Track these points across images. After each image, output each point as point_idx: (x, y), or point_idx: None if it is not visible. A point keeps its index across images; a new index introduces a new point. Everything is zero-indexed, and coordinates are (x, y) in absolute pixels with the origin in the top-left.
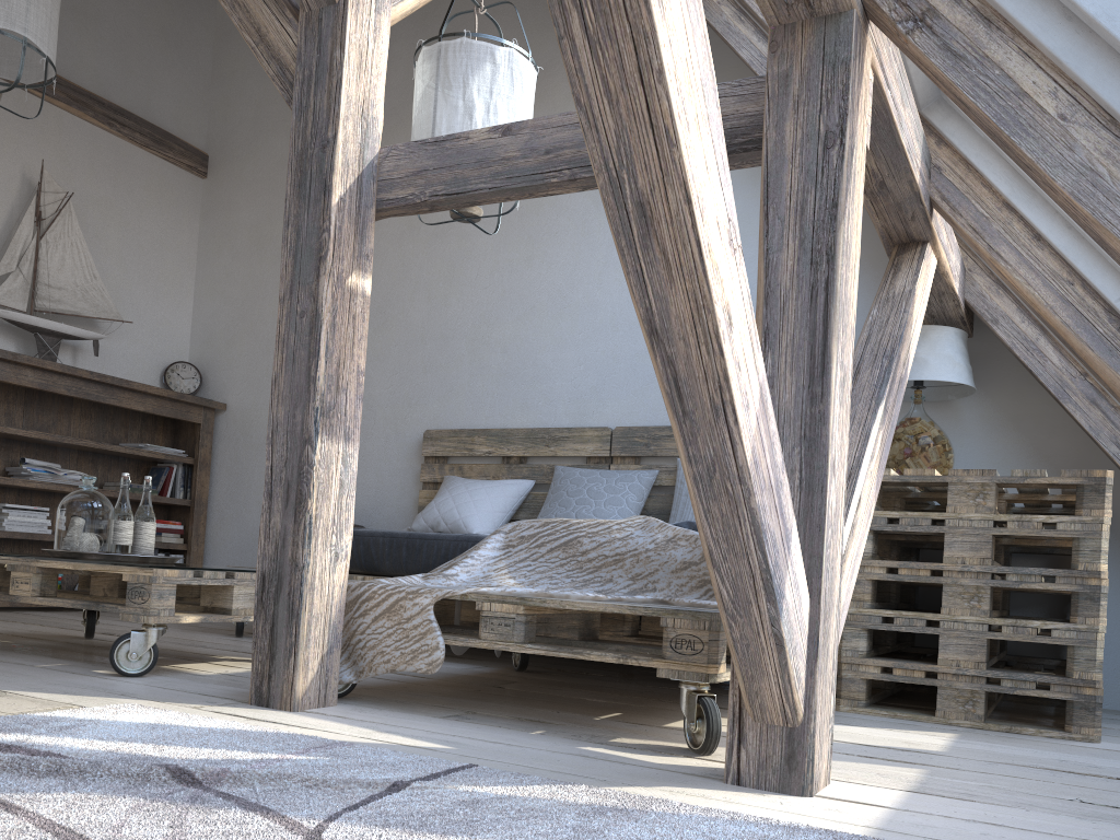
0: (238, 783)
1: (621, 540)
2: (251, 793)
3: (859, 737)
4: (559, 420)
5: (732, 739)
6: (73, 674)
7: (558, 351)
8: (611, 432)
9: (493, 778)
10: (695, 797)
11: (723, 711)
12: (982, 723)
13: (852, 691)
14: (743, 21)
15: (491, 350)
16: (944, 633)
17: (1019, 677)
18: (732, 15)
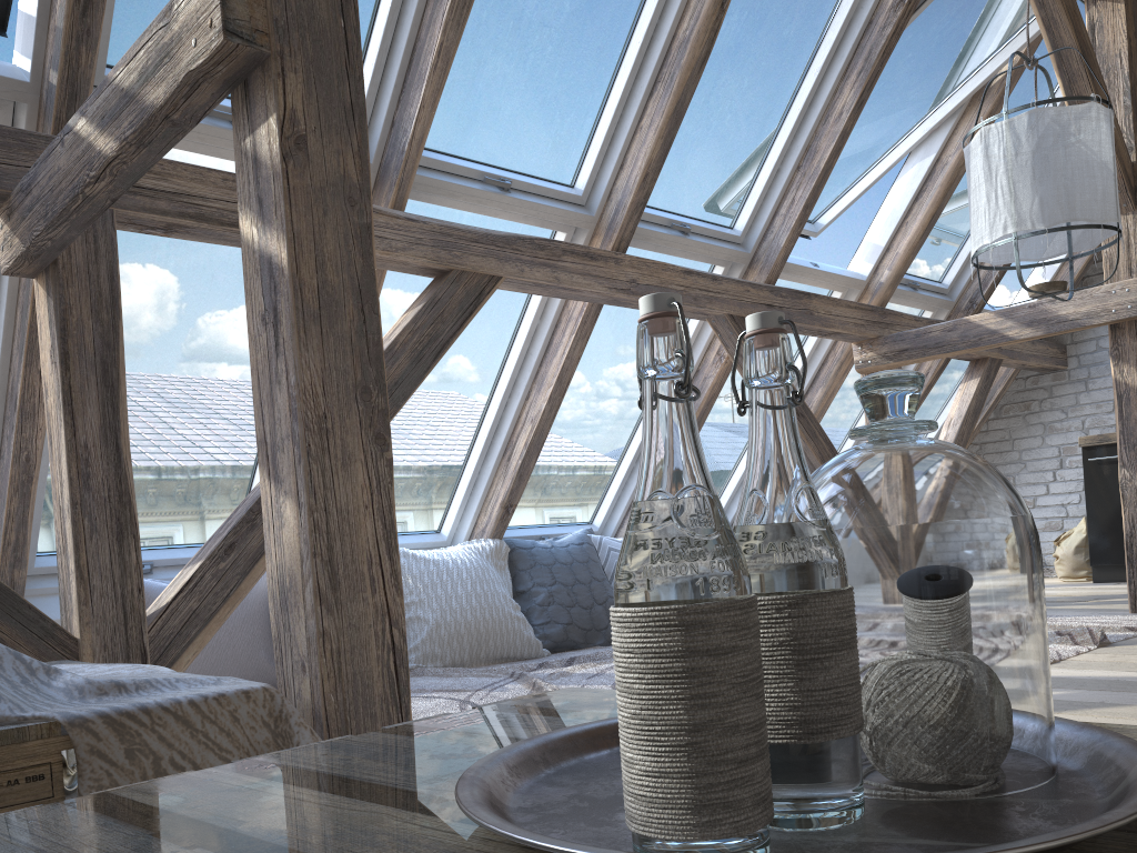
0: None
1: None
2: None
3: None
4: None
5: None
6: None
7: None
8: None
9: None
10: None
11: None
12: None
13: None
14: None
15: None
16: None
17: None
18: None
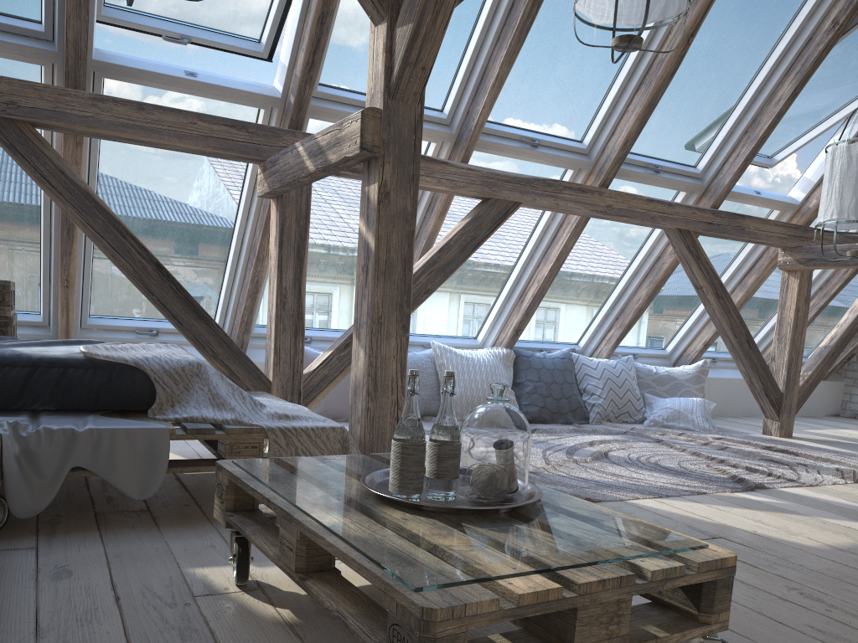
0: None
1: None
2: None
3: None
4: None
5: None
6: None
7: None
8: None
9: None
10: None
11: None
12: None
13: None
14: None
15: None
16: None
17: None
18: None
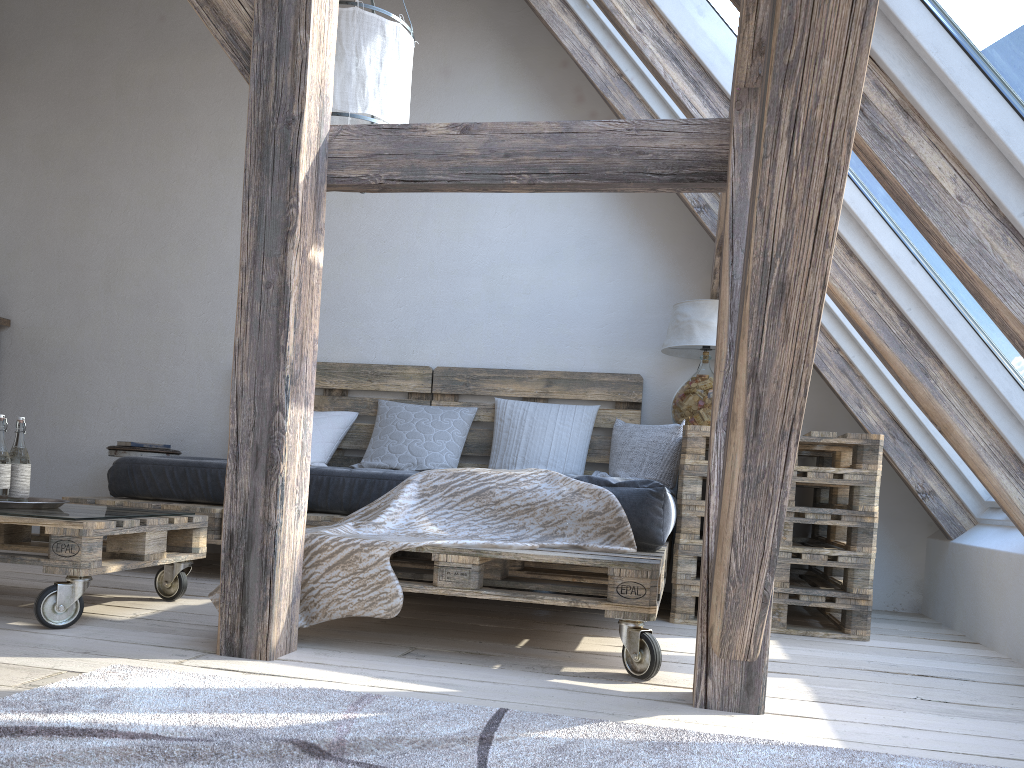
0: (360, 751)
1: (531, 492)
2: (383, 760)
3: None
4: (380, 357)
5: (700, 672)
6: None
7: (378, 292)
8: (432, 371)
9: (538, 721)
10: (694, 724)
11: (595, 630)
12: (785, 629)
13: (685, 607)
14: (566, 12)
15: None
16: None
17: (814, 593)
18: (556, 6)
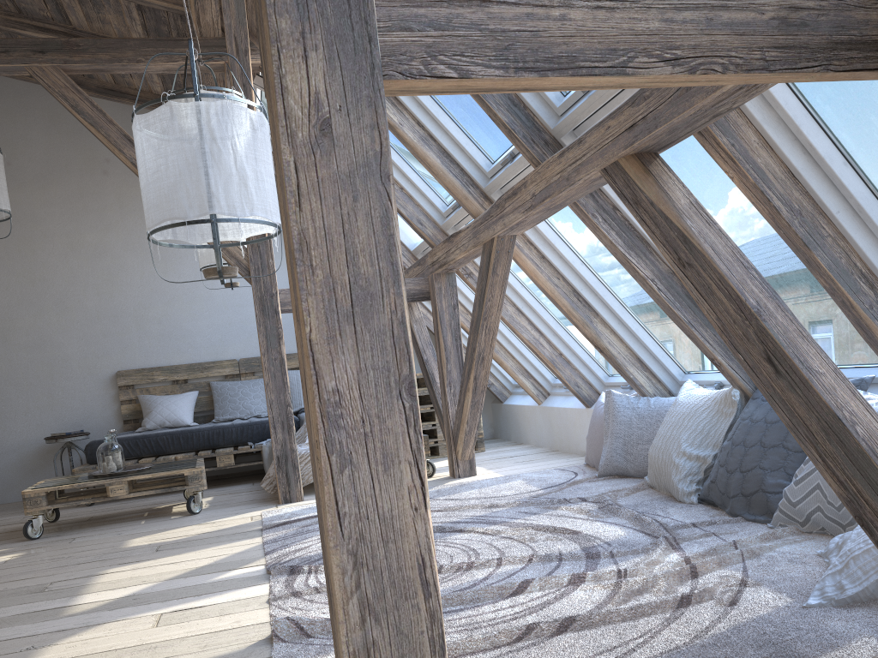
0: None
1: None
2: None
3: (440, 465)
4: (203, 357)
5: (455, 466)
6: (174, 519)
7: (195, 321)
8: (238, 361)
9: None
10: (462, 481)
11: None
12: None
13: None
14: None
15: (151, 322)
16: (438, 427)
17: None
18: None
